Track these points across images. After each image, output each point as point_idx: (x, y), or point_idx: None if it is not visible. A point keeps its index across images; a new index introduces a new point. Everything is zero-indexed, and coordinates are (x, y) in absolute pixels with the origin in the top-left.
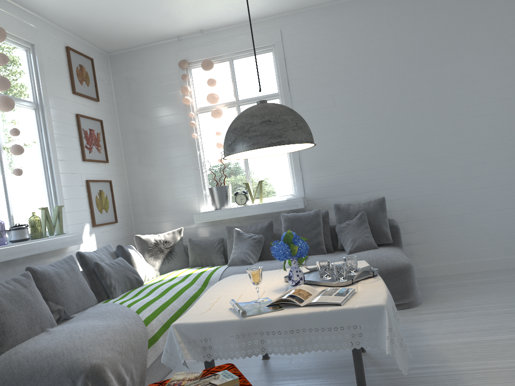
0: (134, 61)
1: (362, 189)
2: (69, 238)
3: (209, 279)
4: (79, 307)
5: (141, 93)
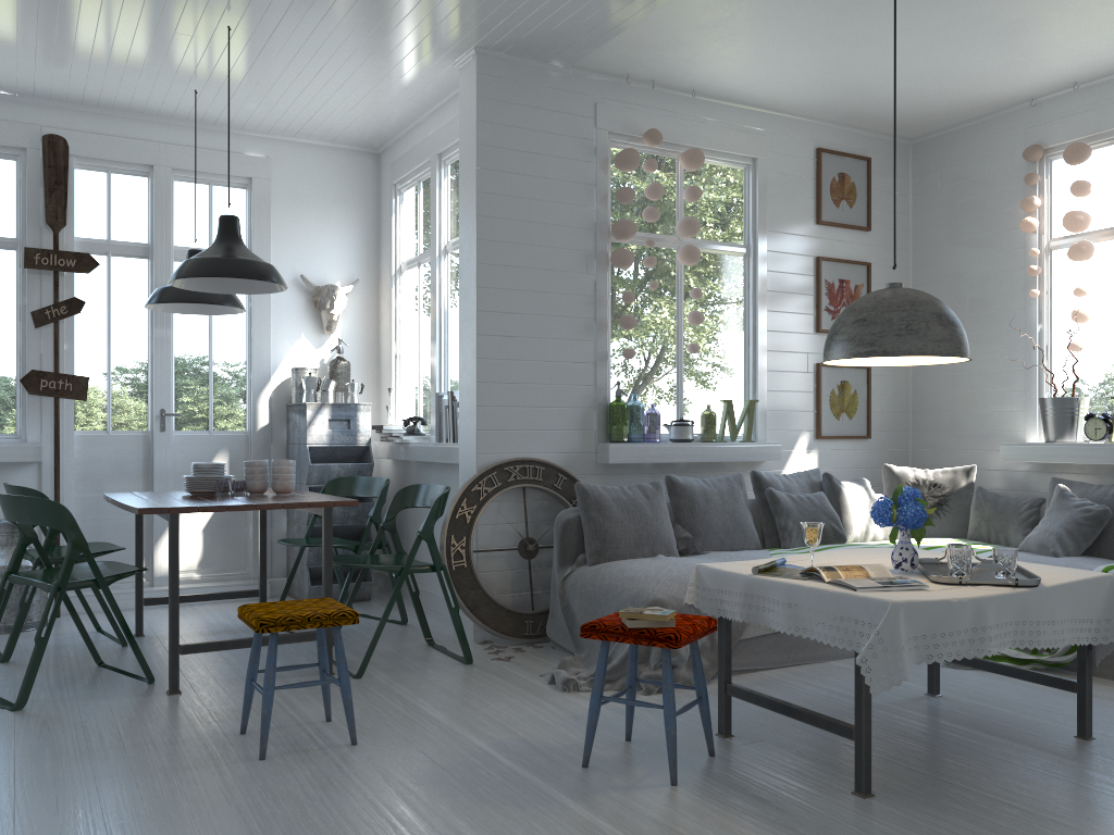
0: (950, 152)
1: None
2: (755, 450)
3: None
4: (723, 545)
5: (954, 210)
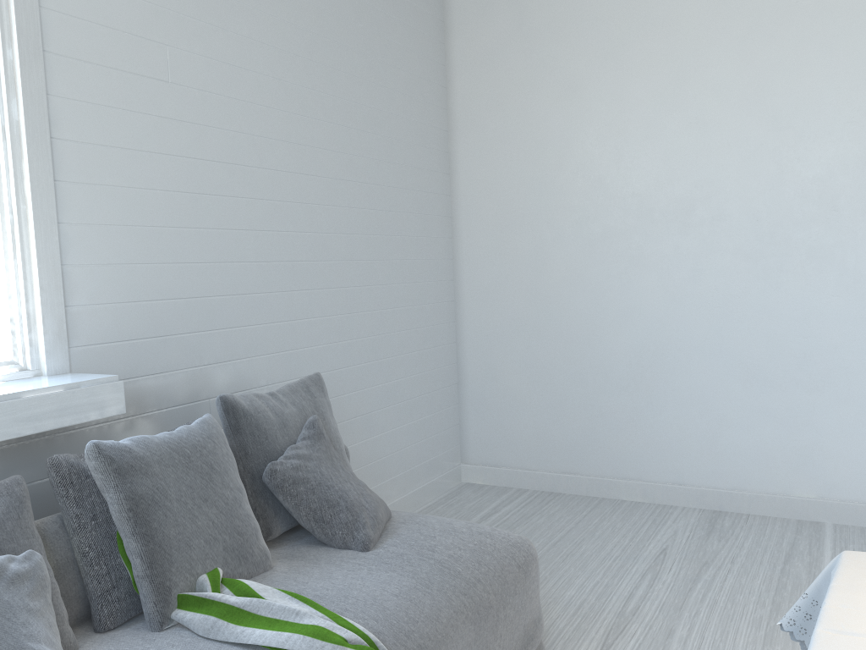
0: None
1: (222, 350)
2: None
3: None
4: None
5: None
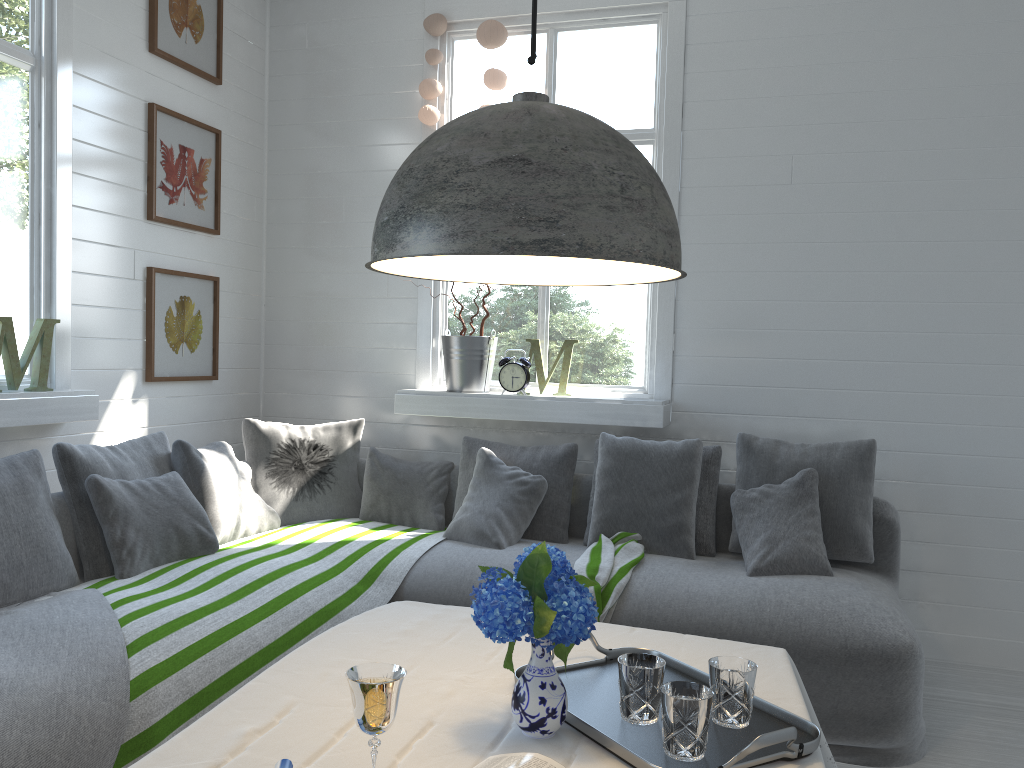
0: (325, 3)
1: (820, 407)
2: (57, 404)
3: (385, 568)
4: (9, 594)
5: (329, 82)
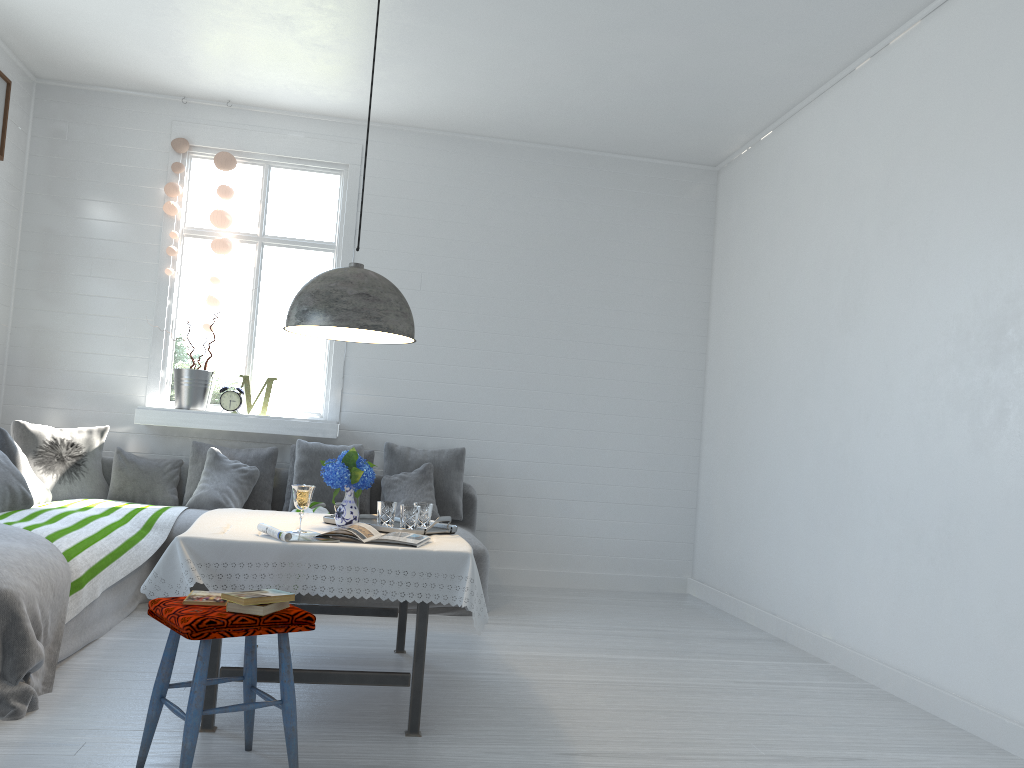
0: (86, 109)
1: (433, 429)
2: None
3: (156, 521)
4: None
5: (85, 169)
